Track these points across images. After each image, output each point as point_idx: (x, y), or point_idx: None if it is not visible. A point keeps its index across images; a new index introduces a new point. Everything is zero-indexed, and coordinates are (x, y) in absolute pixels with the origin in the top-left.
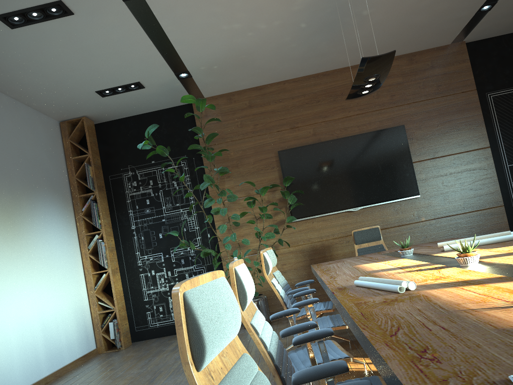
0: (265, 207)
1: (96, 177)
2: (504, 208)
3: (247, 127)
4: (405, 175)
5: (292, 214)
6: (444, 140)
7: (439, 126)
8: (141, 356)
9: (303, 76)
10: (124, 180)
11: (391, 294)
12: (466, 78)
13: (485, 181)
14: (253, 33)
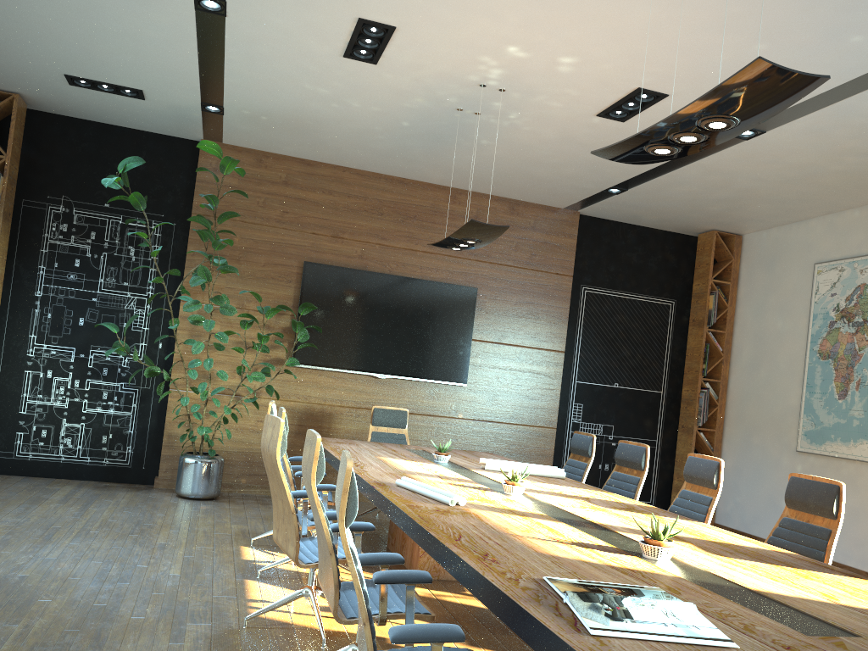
0: (267, 337)
1: (6, 197)
2: (556, 432)
3: (271, 210)
4: (458, 352)
5: (296, 356)
6: (517, 325)
7: (517, 305)
8: (7, 498)
9: (373, 173)
10: (47, 216)
11: (440, 504)
12: (566, 258)
13: (546, 392)
14: (339, 106)
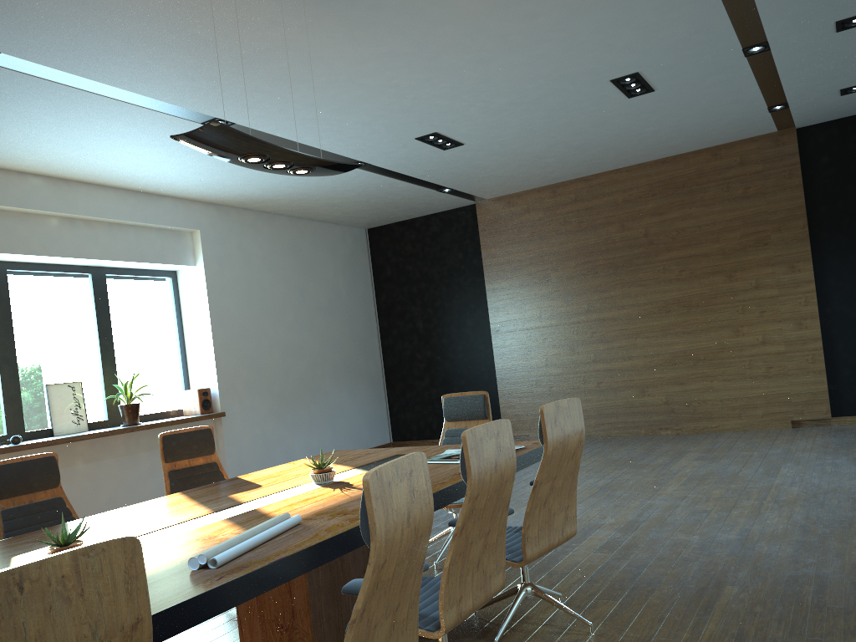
0: None
1: None
2: None
3: None
4: None
5: None
6: None
7: None
8: None
9: None
10: None
11: (301, 526)
12: None
13: None
14: None
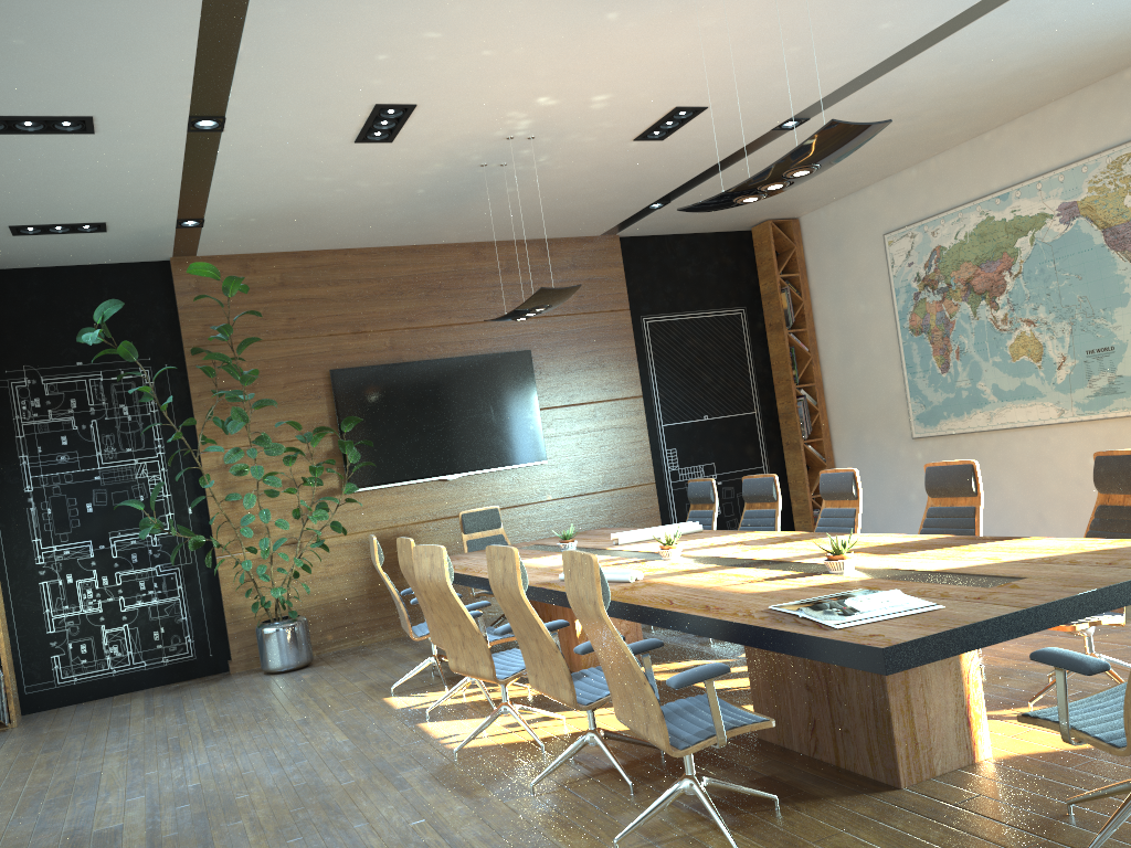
0: (321, 468)
1: None
2: (656, 487)
3: (275, 320)
4: (528, 428)
5: (350, 480)
6: (584, 380)
7: (578, 357)
8: (85, 729)
9: (379, 248)
10: (12, 394)
11: (621, 583)
12: (618, 291)
13: (634, 446)
14: (344, 189)
